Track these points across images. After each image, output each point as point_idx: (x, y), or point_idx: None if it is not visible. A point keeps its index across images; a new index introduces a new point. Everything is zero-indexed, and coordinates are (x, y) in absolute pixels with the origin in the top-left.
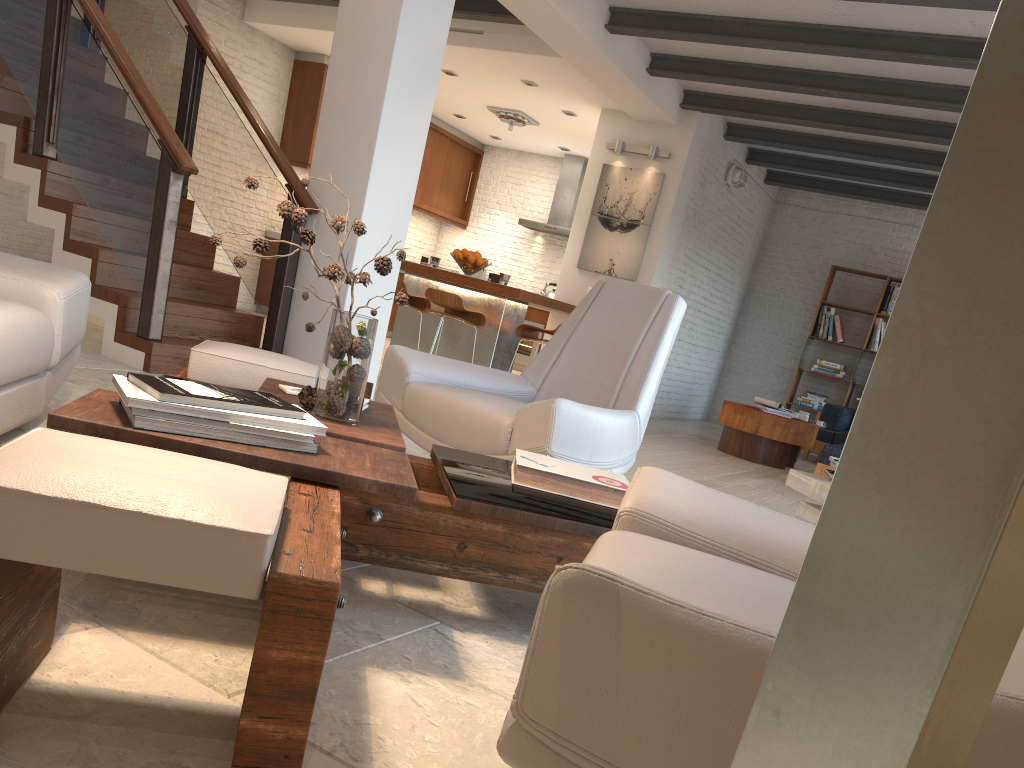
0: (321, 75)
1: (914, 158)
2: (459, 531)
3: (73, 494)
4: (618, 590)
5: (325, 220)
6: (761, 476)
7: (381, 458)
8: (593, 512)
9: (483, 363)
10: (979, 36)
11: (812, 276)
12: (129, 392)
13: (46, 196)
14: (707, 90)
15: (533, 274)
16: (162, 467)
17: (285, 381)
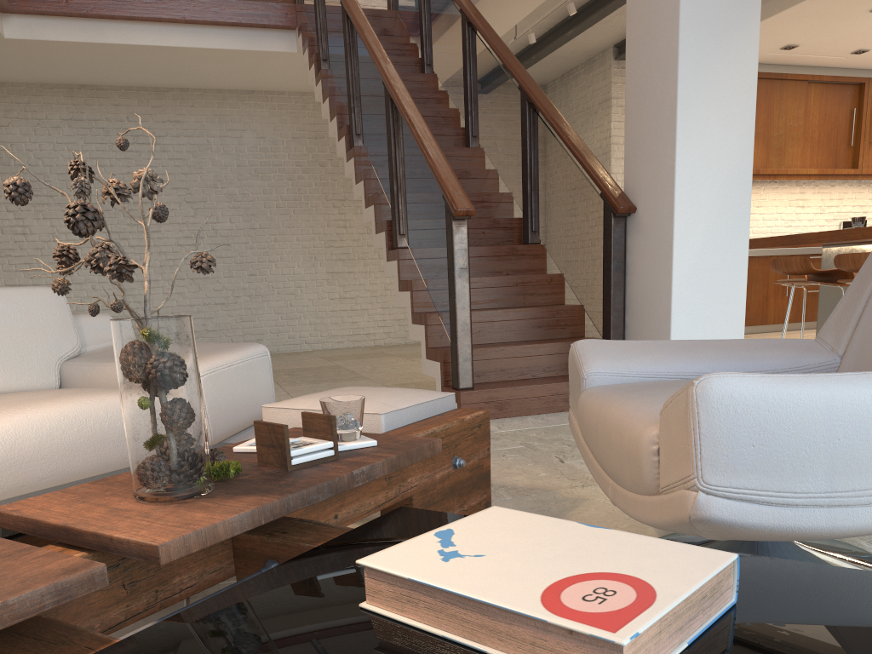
0: None
1: None
2: None
3: None
4: None
5: (642, 216)
6: None
7: None
8: None
9: None
10: None
11: None
12: None
13: (400, 281)
14: None
15: None
16: None
17: None
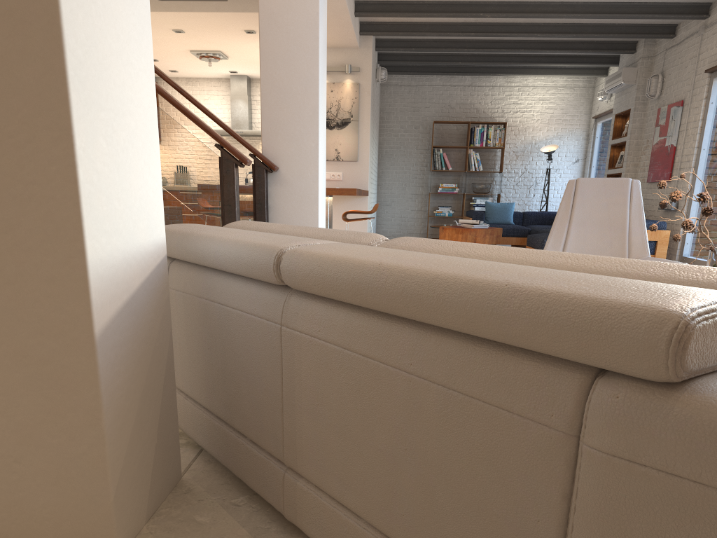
0: None
1: (501, 46)
2: None
3: None
4: None
5: (285, 174)
6: None
7: None
8: None
9: None
10: None
11: (418, 130)
12: None
13: None
14: (378, 20)
15: None
16: None
17: None
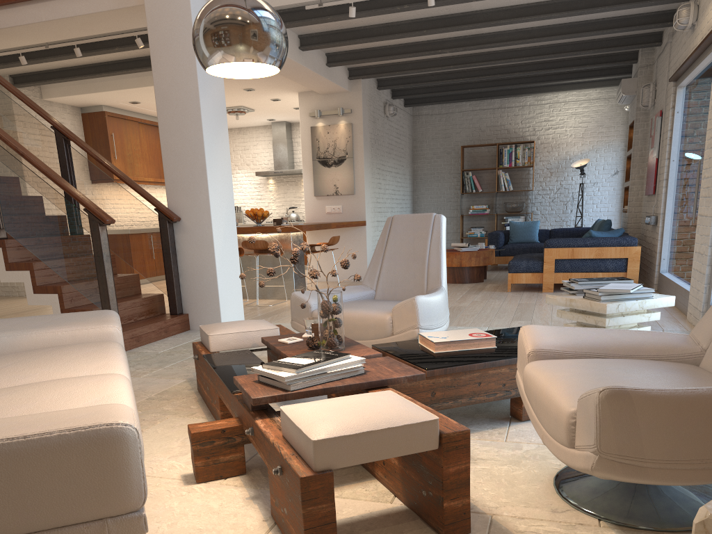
0: (104, 119)
1: (497, 72)
2: (430, 387)
3: (359, 429)
4: (628, 391)
5: (186, 223)
6: (477, 291)
7: (386, 363)
8: (484, 354)
9: (288, 276)
10: (527, 2)
11: (450, 155)
12: (279, 374)
13: (10, 263)
14: (363, 65)
15: (274, 204)
16: (364, 405)
17: (271, 336)
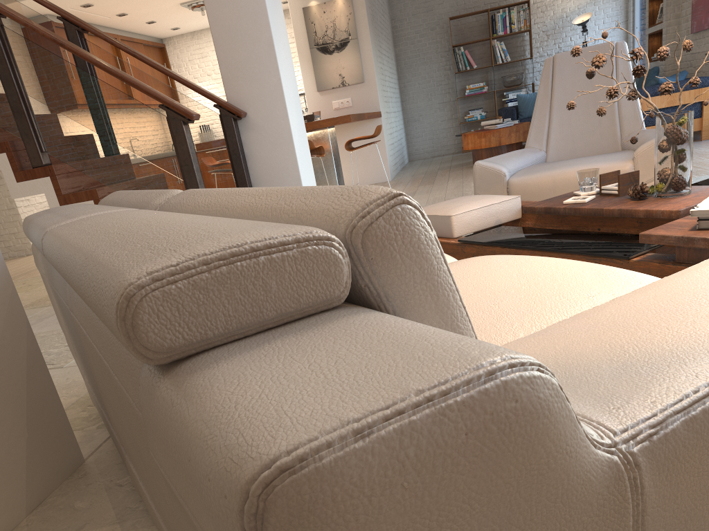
0: None
1: None
2: None
3: None
4: None
5: (255, 118)
6: None
7: None
8: None
9: (331, 181)
10: None
11: (435, 32)
12: None
13: (65, 195)
14: None
15: None
16: None
17: (533, 203)
